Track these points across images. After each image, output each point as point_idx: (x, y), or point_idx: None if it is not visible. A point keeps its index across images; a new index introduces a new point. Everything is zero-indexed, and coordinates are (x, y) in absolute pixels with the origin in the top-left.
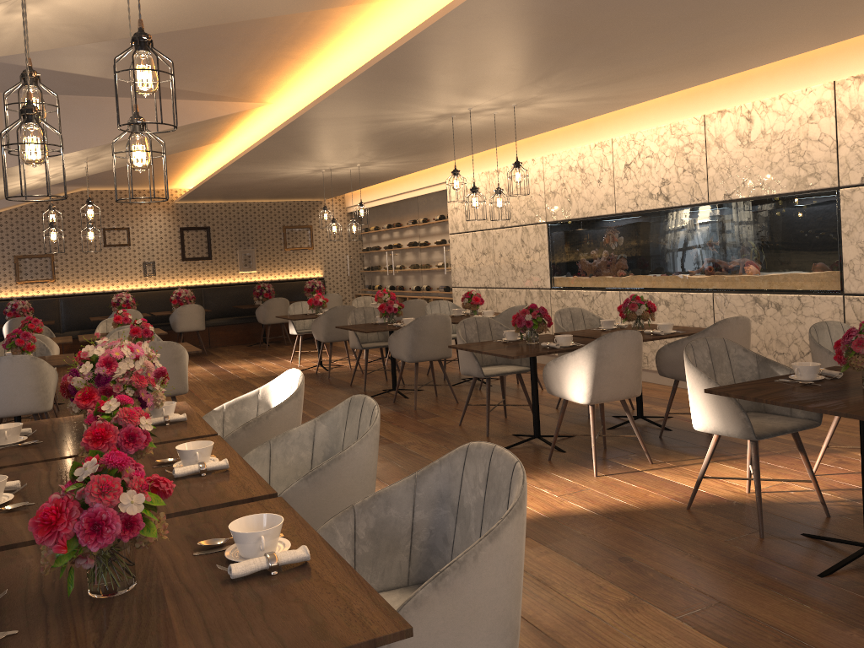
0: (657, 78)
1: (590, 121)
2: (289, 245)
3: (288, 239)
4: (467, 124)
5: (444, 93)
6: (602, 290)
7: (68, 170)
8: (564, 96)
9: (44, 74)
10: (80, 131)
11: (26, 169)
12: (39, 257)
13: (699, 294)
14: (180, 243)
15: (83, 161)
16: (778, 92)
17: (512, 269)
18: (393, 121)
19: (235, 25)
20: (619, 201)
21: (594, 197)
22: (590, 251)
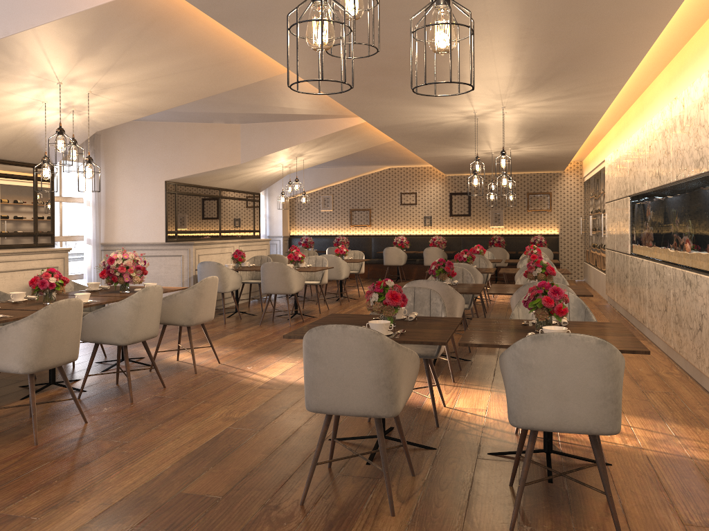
0: (565, 81)
1: (642, 106)
2: (531, 208)
3: (530, 202)
4: (507, 120)
5: (424, 106)
6: (643, 258)
7: (294, 161)
8: (525, 99)
9: (240, 115)
10: (274, 141)
11: (257, 163)
12: (362, 210)
13: (668, 267)
14: (449, 204)
15: (293, 157)
16: (695, 79)
17: (619, 235)
18: (442, 123)
19: (270, 85)
20: (647, 179)
21: (641, 175)
22: (640, 223)
